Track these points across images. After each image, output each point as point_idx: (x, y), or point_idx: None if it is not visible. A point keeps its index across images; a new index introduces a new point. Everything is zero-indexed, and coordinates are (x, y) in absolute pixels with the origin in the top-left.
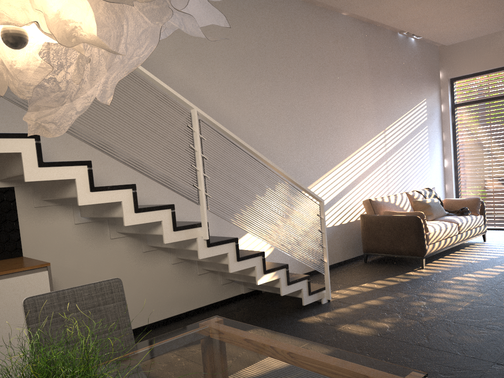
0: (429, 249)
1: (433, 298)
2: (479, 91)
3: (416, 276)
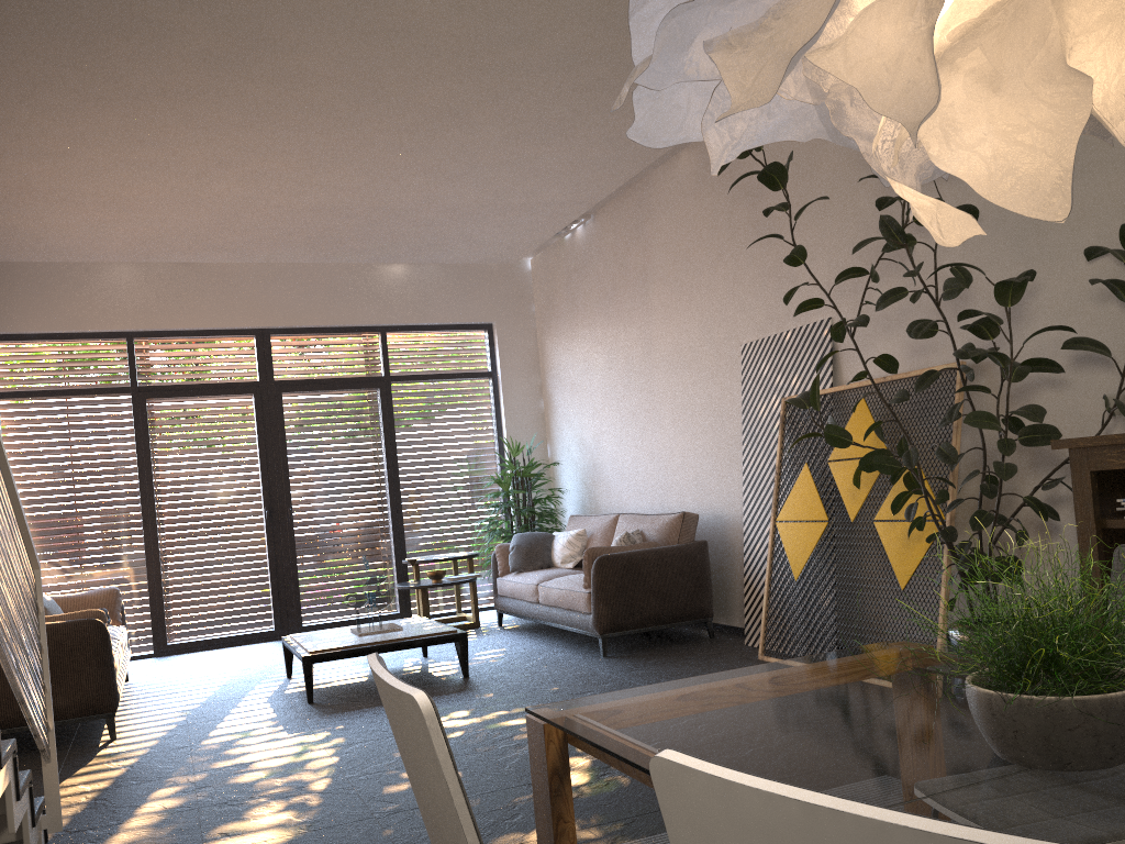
0: (120, 693)
1: (256, 763)
2: (53, 373)
3: (133, 751)
